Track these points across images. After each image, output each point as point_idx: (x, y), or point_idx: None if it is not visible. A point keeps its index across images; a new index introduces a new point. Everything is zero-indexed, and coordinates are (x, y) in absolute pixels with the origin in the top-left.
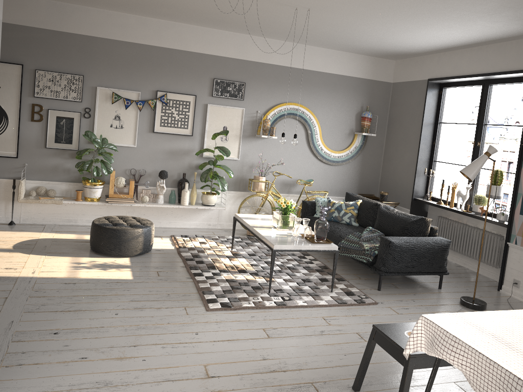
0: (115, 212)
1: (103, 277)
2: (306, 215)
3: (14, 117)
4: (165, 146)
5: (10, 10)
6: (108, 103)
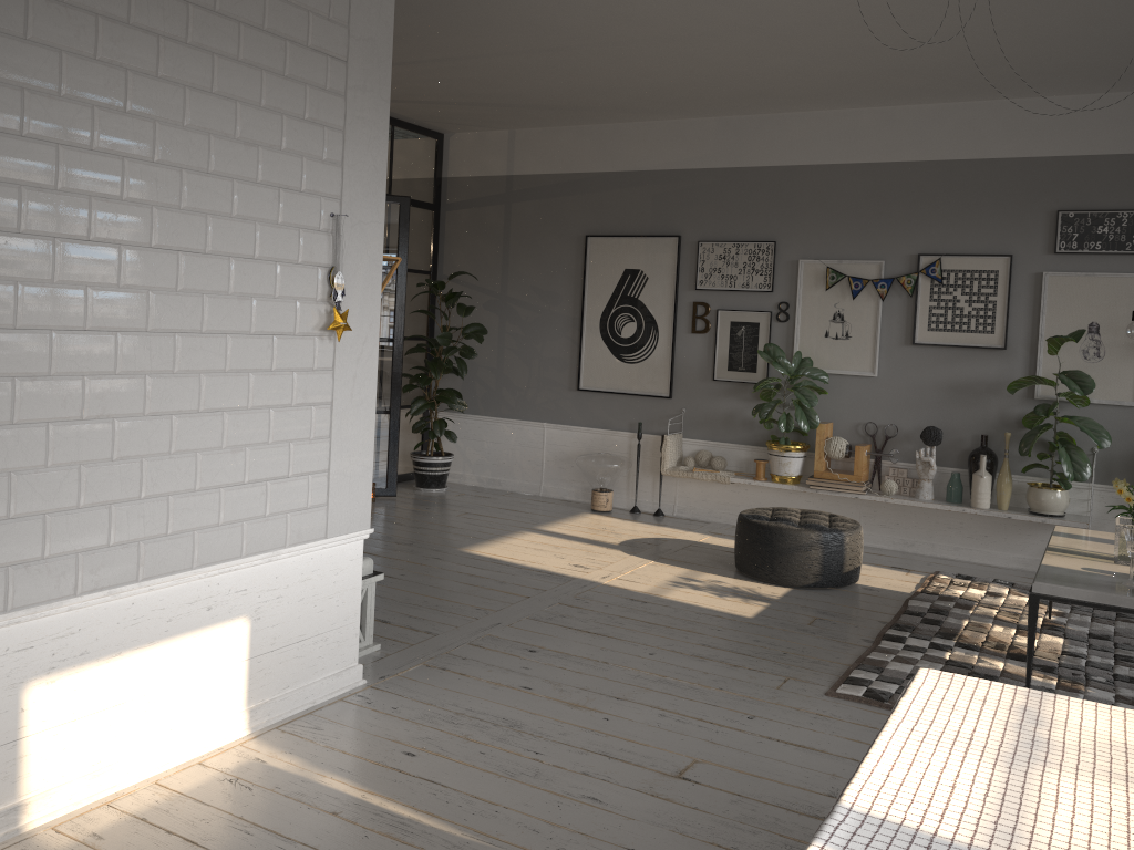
0: (837, 512)
1: (702, 605)
2: None
3: (666, 327)
4: (941, 373)
5: (663, 149)
6: (820, 290)
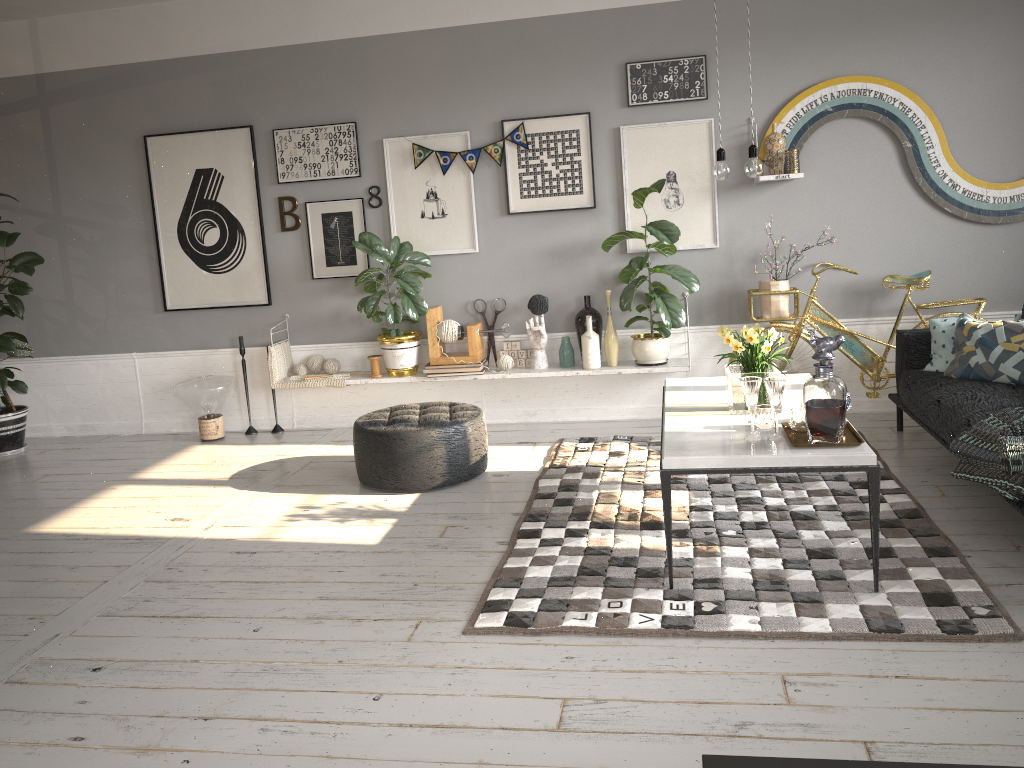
0: (459, 395)
1: (321, 540)
2: (905, 368)
3: (253, 229)
4: (540, 240)
5: (217, 29)
6: (409, 170)
